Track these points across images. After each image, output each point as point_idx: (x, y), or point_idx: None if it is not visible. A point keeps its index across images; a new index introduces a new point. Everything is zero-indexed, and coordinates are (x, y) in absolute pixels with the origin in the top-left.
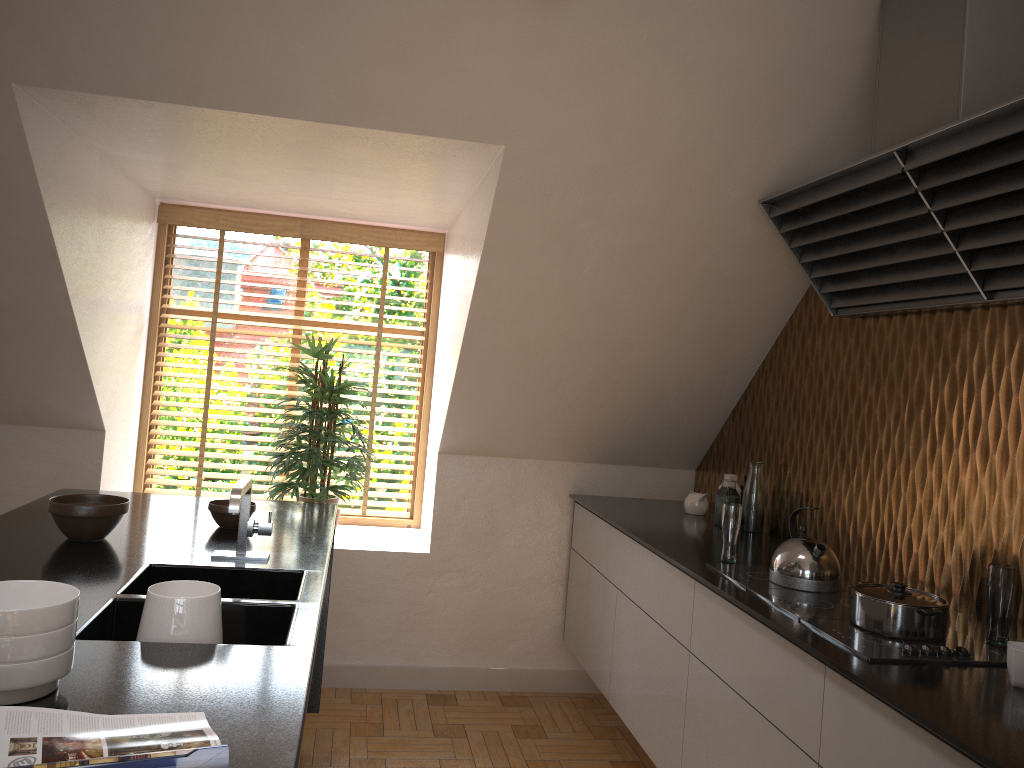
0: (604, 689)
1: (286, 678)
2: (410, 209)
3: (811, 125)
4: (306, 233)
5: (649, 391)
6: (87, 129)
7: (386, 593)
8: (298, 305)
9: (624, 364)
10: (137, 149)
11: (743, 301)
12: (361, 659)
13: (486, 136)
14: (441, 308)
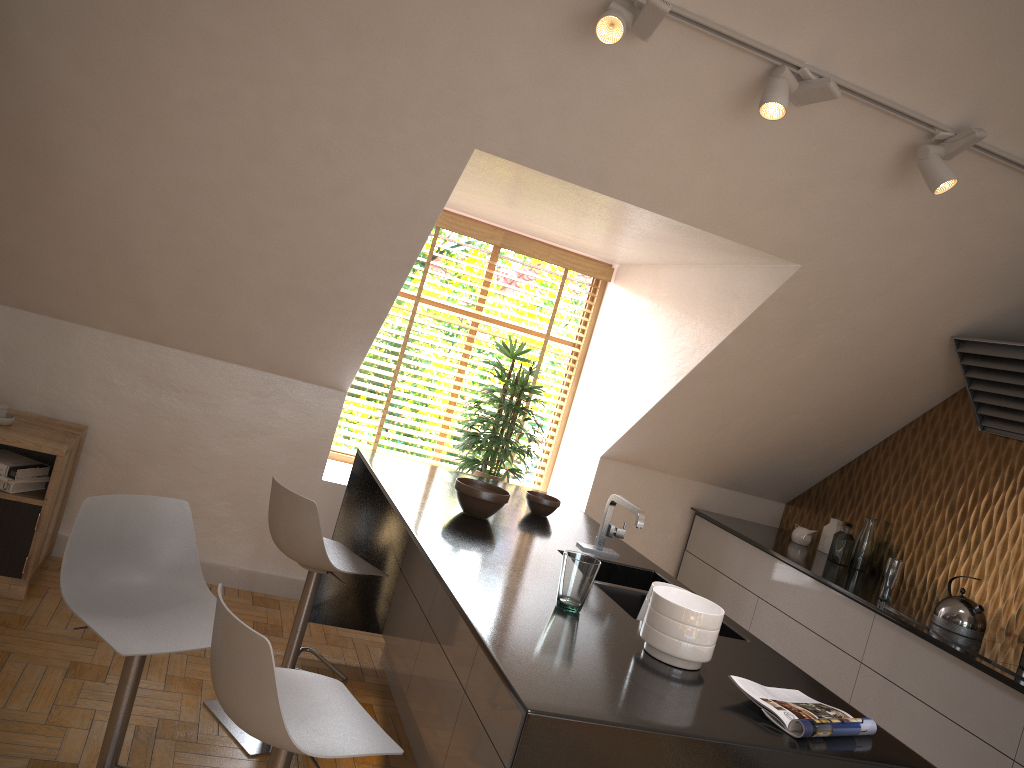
0: None
1: (792, 669)
2: (620, 253)
3: (1016, 298)
4: (506, 244)
5: (789, 443)
6: None
7: None
8: (480, 301)
9: (784, 422)
10: (470, 181)
11: (897, 397)
12: None
13: (793, 257)
14: (602, 330)
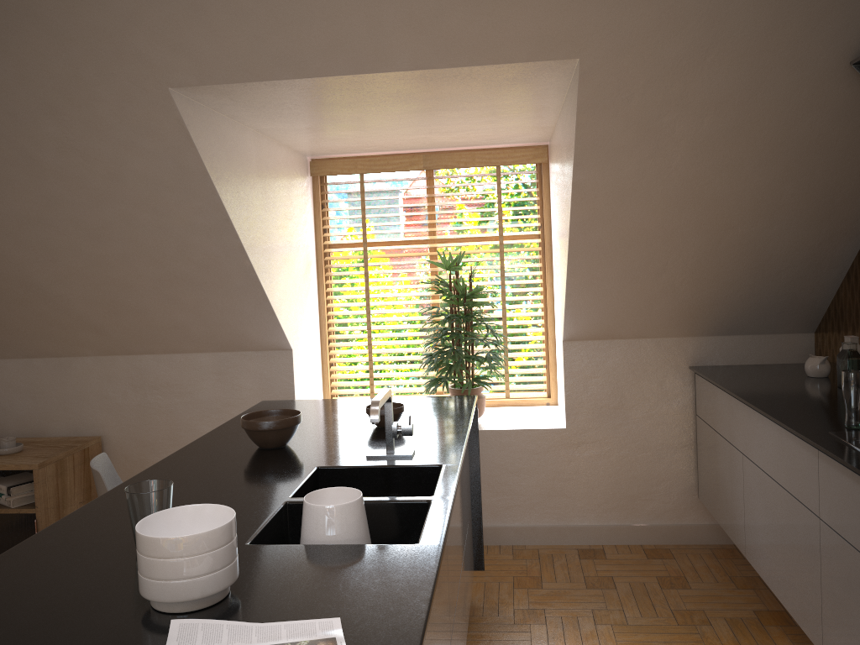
0: (740, 546)
1: (414, 578)
2: (511, 129)
3: None
4: (428, 165)
5: (756, 265)
6: (235, 112)
7: (532, 465)
8: (430, 226)
9: (727, 243)
10: (277, 121)
11: (845, 166)
12: (518, 521)
13: (560, 53)
14: (552, 212)
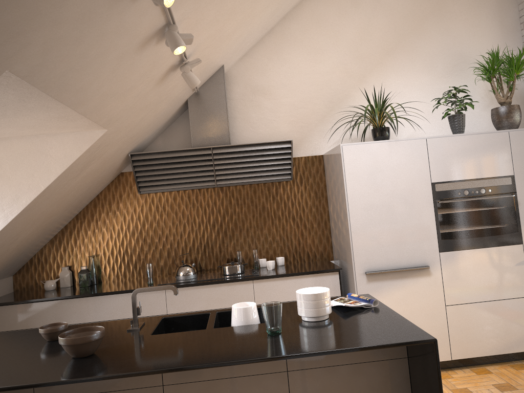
0: None
1: (291, 303)
2: None
3: (154, 130)
4: None
5: (38, 236)
6: None
7: None
8: None
9: (44, 224)
10: None
11: (94, 190)
12: None
13: (108, 126)
14: None
